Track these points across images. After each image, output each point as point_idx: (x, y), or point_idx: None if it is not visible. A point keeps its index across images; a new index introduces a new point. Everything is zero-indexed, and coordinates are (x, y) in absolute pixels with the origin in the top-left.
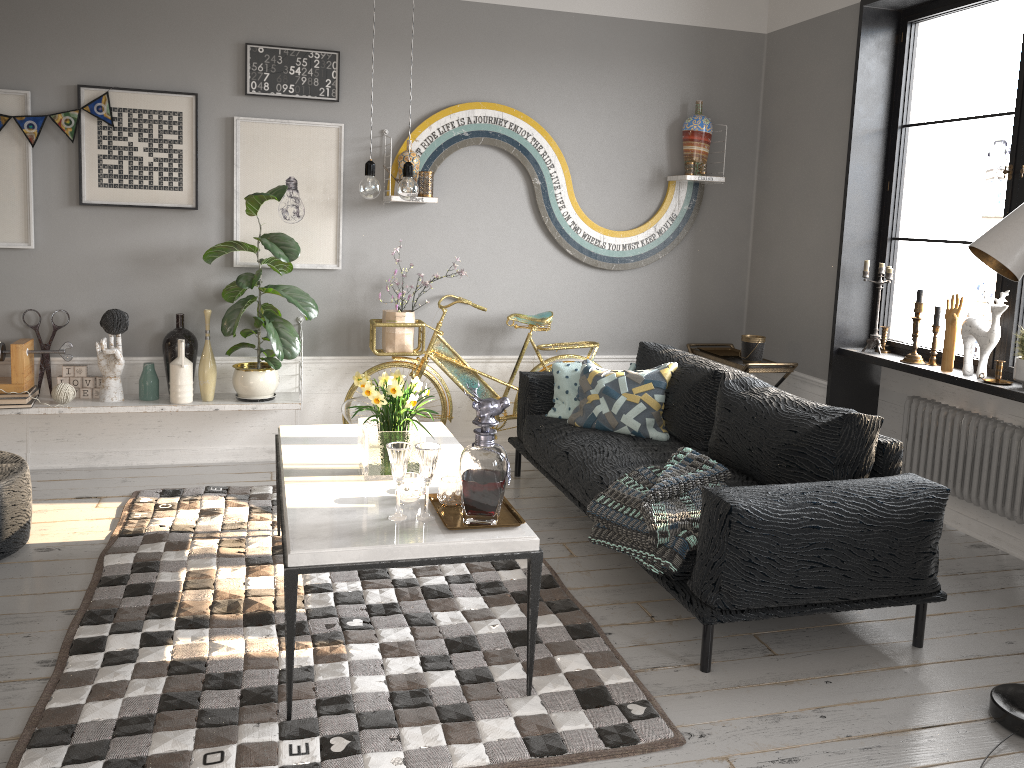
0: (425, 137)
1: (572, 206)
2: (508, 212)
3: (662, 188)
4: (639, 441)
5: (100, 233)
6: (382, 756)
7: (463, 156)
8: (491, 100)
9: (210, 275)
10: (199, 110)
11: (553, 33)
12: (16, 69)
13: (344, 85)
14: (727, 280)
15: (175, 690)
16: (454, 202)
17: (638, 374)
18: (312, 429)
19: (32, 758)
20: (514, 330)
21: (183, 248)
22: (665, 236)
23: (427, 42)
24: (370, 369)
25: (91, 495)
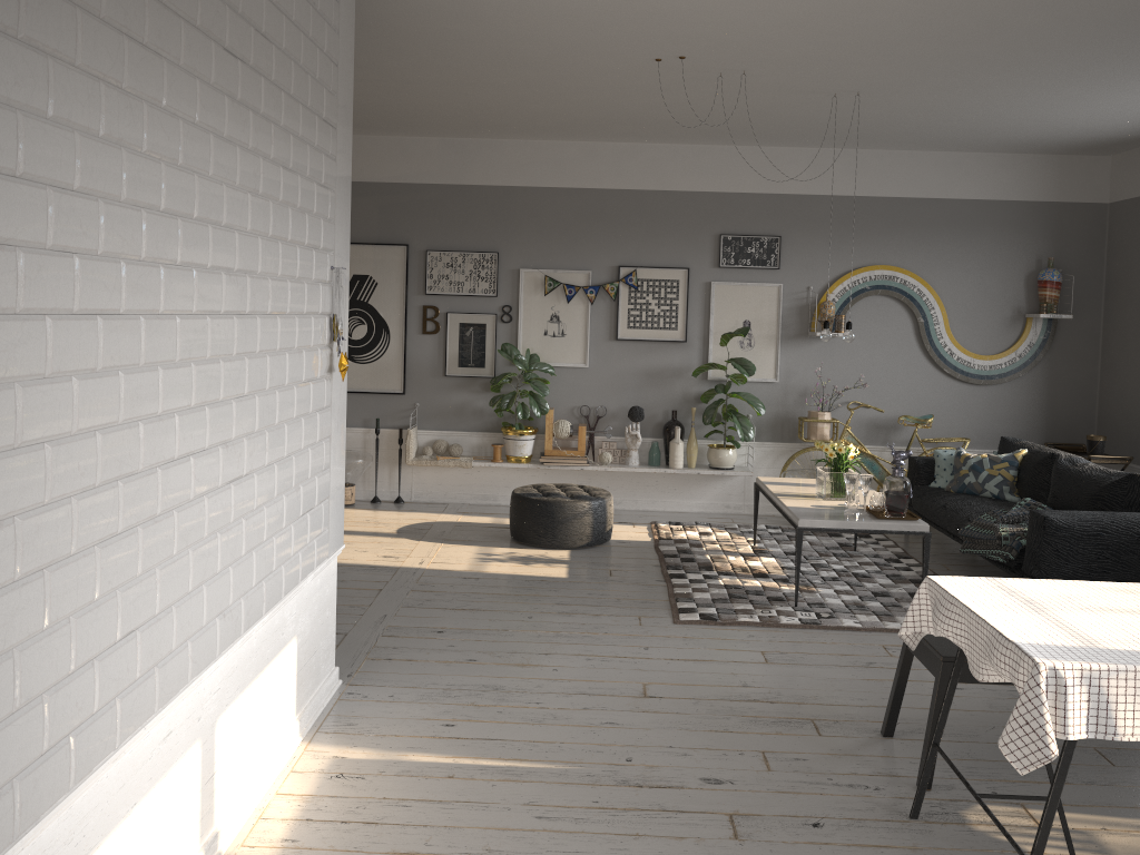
0: (838, 291)
1: (948, 337)
2: (898, 342)
3: (1021, 323)
4: (997, 501)
5: (626, 357)
6: (848, 620)
7: (865, 303)
8: (886, 263)
9: (692, 385)
10: (689, 278)
11: (933, 214)
12: (583, 258)
13: (783, 257)
14: (1079, 393)
15: (733, 592)
16: (858, 335)
17: (997, 456)
18: (778, 479)
19: (682, 604)
20: (903, 428)
21: (675, 367)
22: (1024, 359)
23: (840, 226)
24: (799, 451)
25: (626, 521)
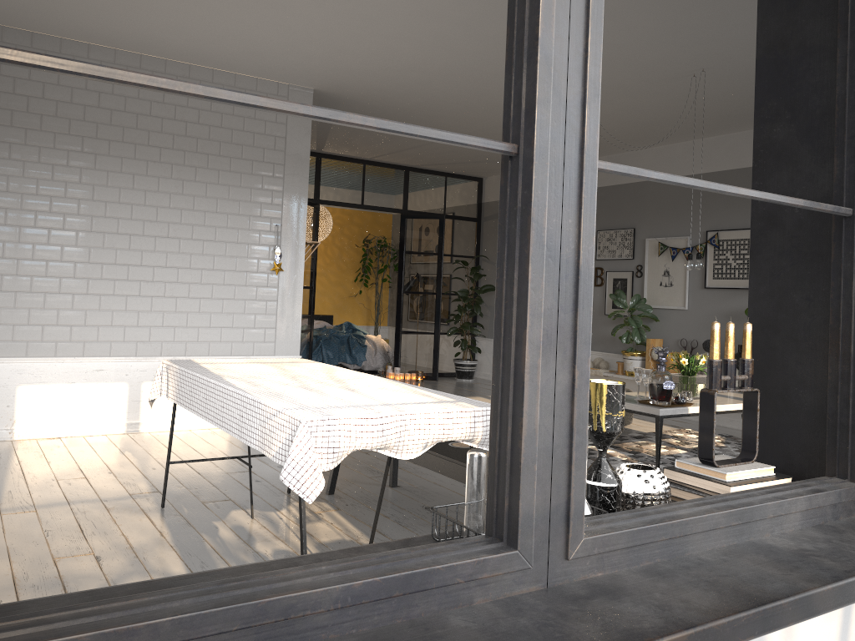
0: None
1: None
2: None
3: None
4: None
5: (713, 302)
6: None
7: None
8: None
9: None
10: None
11: None
12: (685, 227)
13: None
14: None
15: None
16: None
17: None
18: None
19: None
20: None
21: None
22: None
23: None
24: None
25: (677, 426)
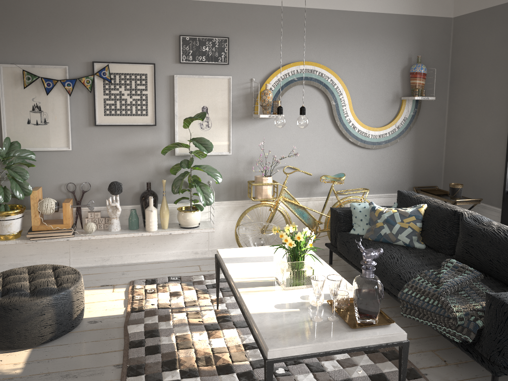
0: (274, 81)
1: (352, 115)
2: (318, 120)
3: (398, 103)
4: (410, 249)
5: (105, 140)
6: None
7: (294, 91)
8: (308, 60)
9: (163, 160)
10: (155, 72)
11: (340, 22)
12: (60, 54)
13: (231, 55)
14: (433, 151)
15: None
16: (289, 116)
17: (405, 211)
18: (236, 251)
19: None
20: (322, 183)
21: (148, 146)
22: (401, 129)
23: (274, 30)
24: (249, 208)
25: (108, 284)
